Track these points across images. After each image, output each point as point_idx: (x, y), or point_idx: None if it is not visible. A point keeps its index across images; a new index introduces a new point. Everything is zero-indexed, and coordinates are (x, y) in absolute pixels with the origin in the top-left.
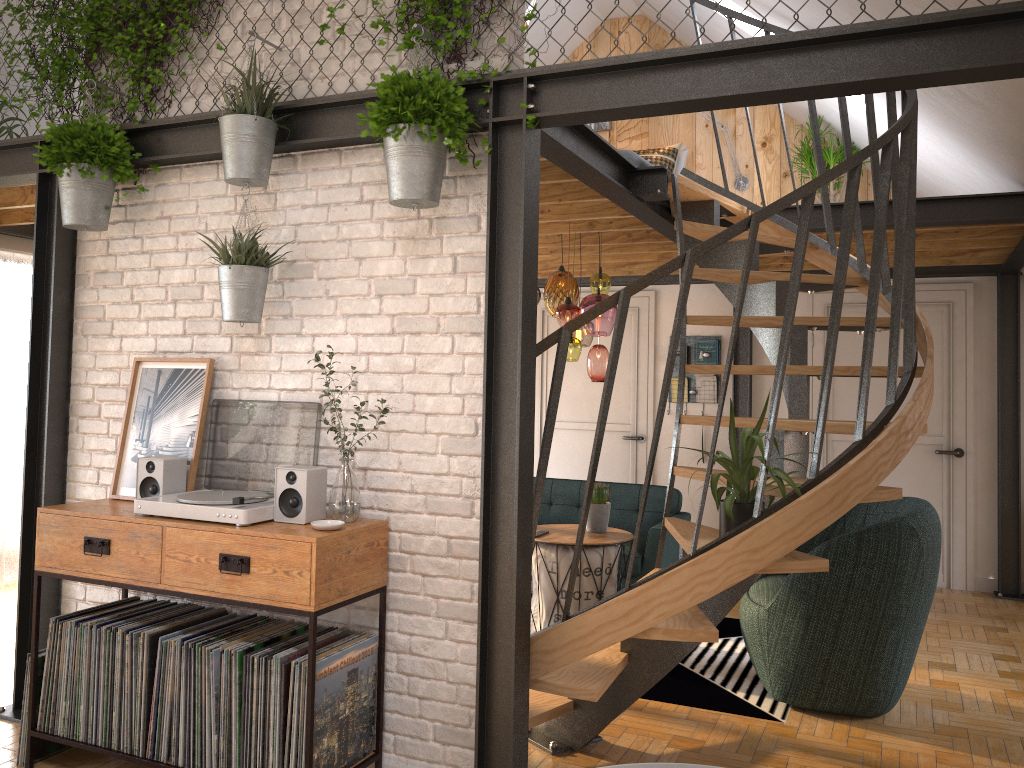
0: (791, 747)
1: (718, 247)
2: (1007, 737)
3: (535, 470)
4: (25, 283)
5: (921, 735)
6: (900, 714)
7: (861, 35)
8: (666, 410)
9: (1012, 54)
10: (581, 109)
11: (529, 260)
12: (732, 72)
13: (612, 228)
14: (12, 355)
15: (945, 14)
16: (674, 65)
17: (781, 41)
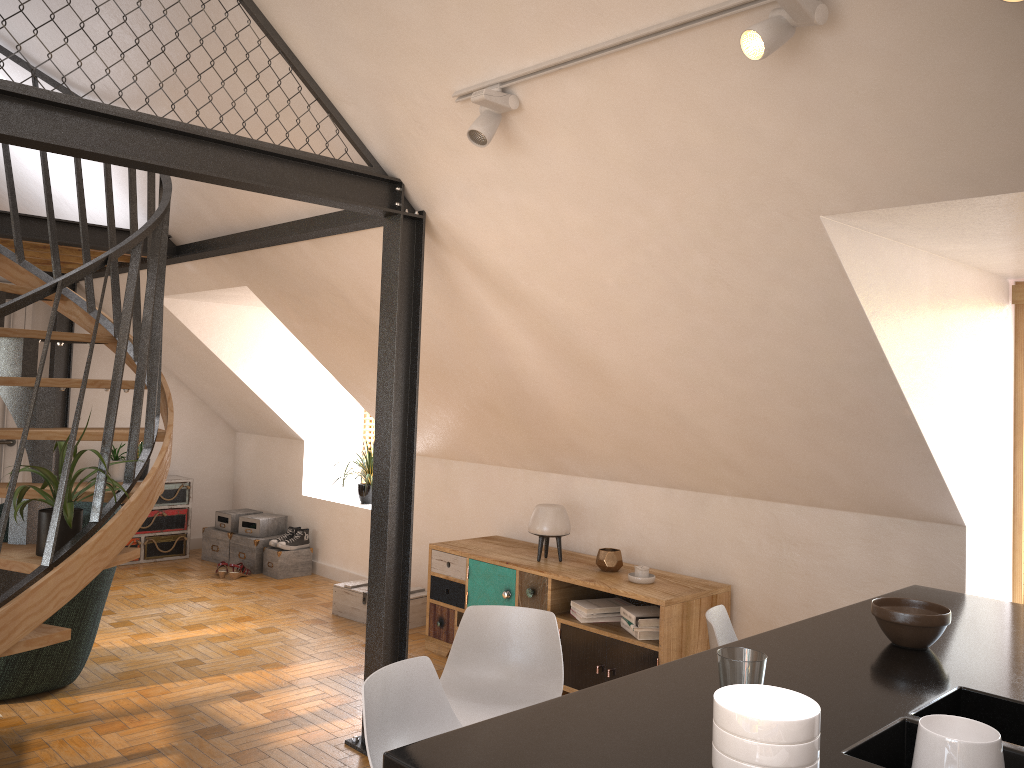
0: (34, 731)
1: None
2: (167, 665)
3: None
4: None
5: (114, 685)
6: (82, 676)
7: (248, 148)
8: None
9: (328, 192)
10: (5, 131)
11: None
12: (148, 142)
13: None
14: None
15: (295, 151)
16: (96, 117)
17: (196, 133)
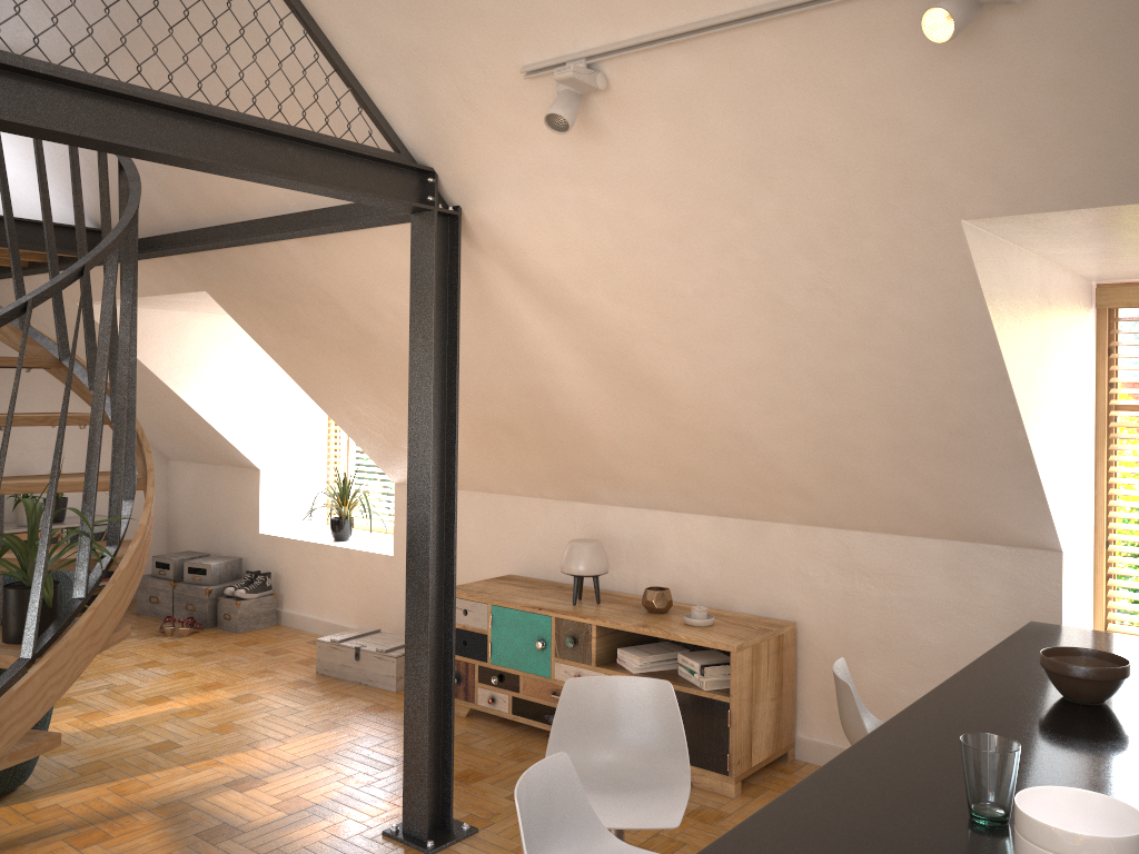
0: None
1: None
2: (136, 752)
3: None
4: None
5: (77, 782)
6: (33, 774)
7: (262, 131)
8: None
9: (353, 184)
10: None
11: None
12: (143, 122)
13: None
14: None
15: (314, 134)
16: (79, 90)
17: (203, 112)
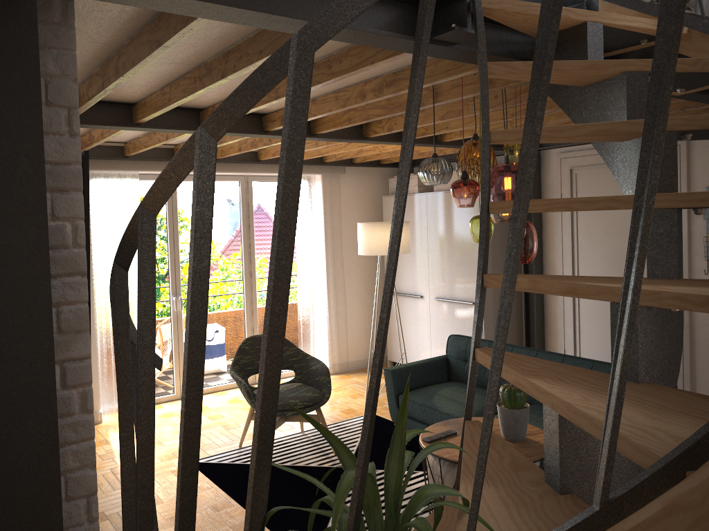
0: None
1: (594, 90)
2: None
3: (570, 325)
4: (113, 192)
5: None
6: None
7: None
8: (704, 269)
9: None
10: None
11: (8, 175)
12: None
13: (511, 83)
14: (110, 246)
15: None
16: None
17: None
